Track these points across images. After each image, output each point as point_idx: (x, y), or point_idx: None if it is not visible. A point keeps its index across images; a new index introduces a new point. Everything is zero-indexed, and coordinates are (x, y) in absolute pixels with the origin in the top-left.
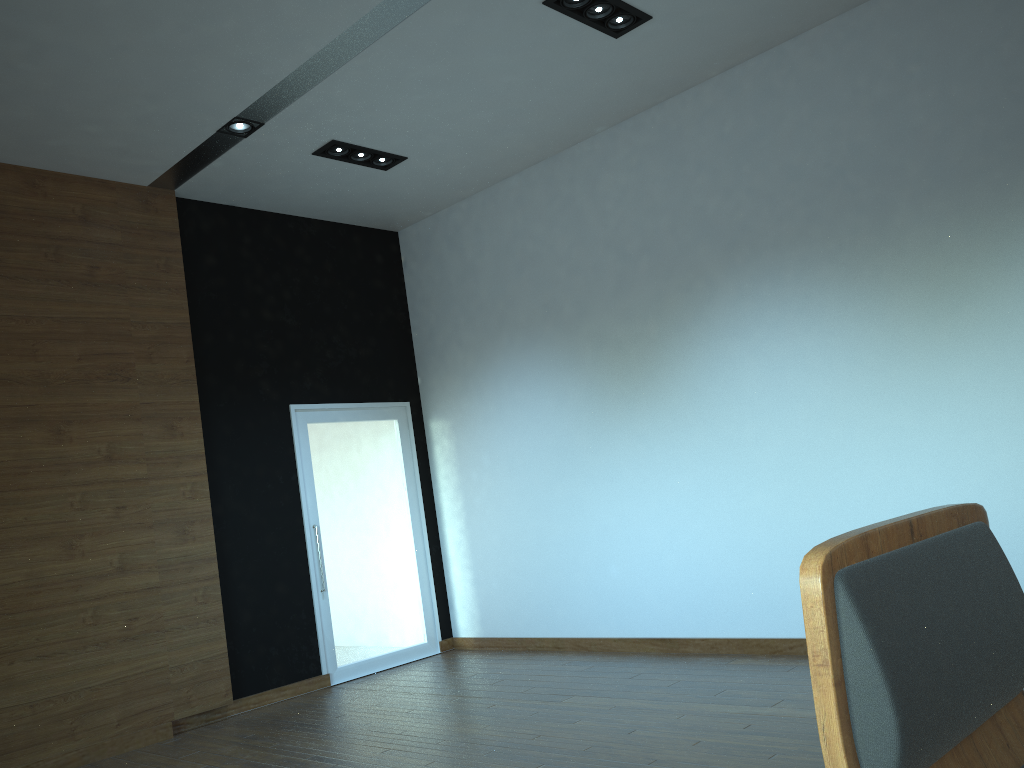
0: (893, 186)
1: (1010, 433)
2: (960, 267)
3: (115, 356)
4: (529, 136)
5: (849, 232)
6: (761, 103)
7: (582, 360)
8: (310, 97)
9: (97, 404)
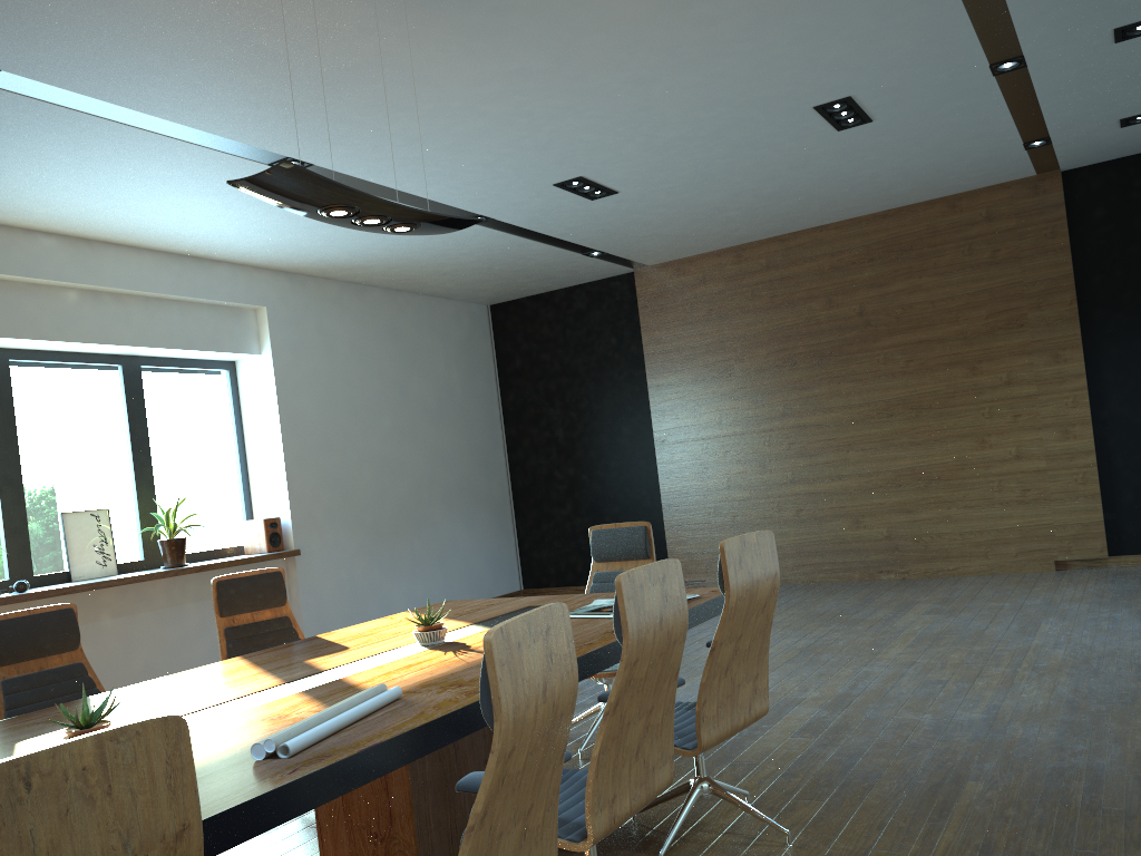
0: None
1: None
2: None
3: (1011, 311)
4: None
5: None
6: None
7: None
8: (1052, 122)
9: (999, 347)
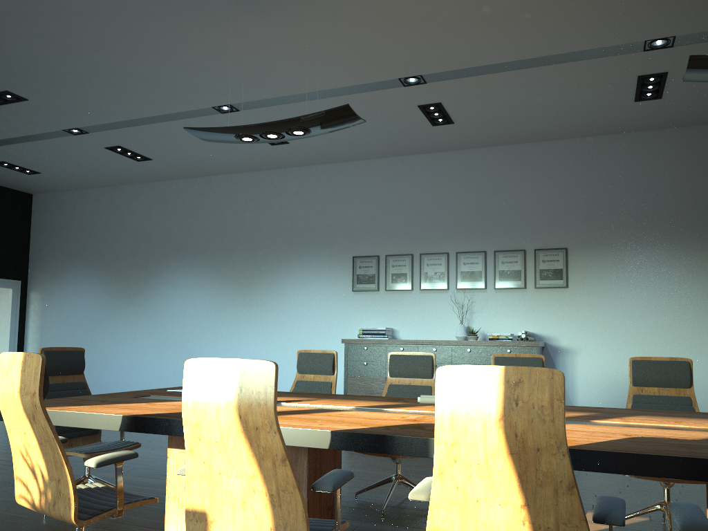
0: (235, 244)
1: (253, 342)
2: (249, 279)
3: None
4: (103, 178)
5: (219, 256)
6: (199, 196)
7: (110, 280)
8: None
9: None
